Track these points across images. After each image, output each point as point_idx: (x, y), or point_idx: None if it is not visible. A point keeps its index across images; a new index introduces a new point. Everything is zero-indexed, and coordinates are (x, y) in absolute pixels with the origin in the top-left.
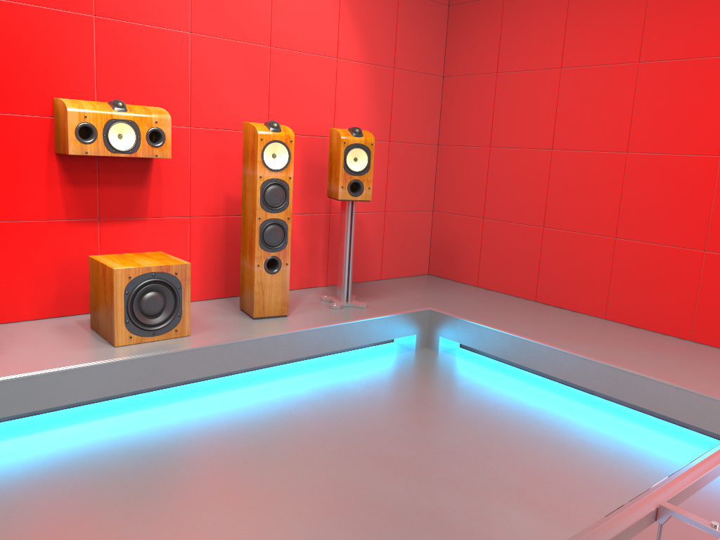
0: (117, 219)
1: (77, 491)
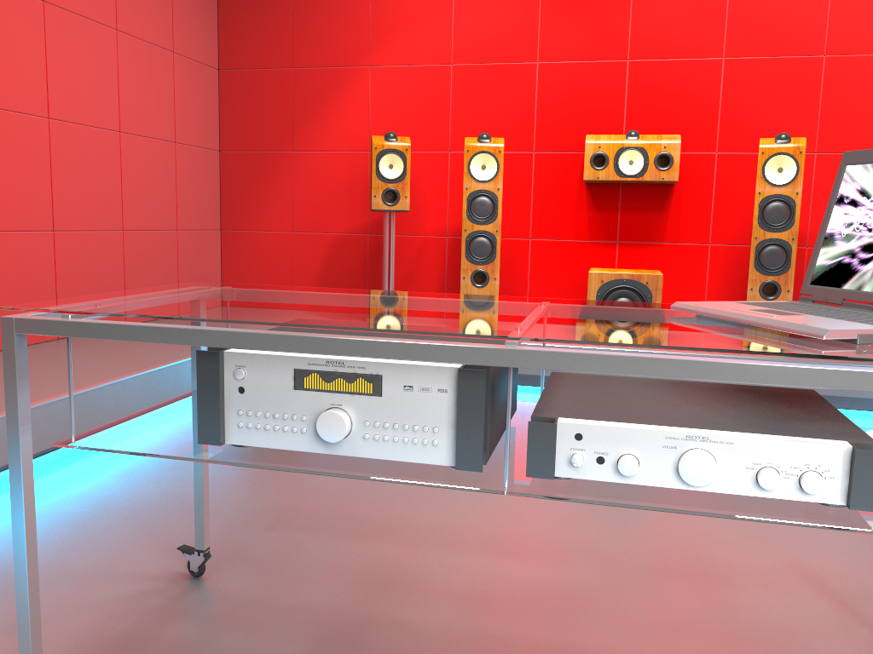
0: (633, 243)
1: None
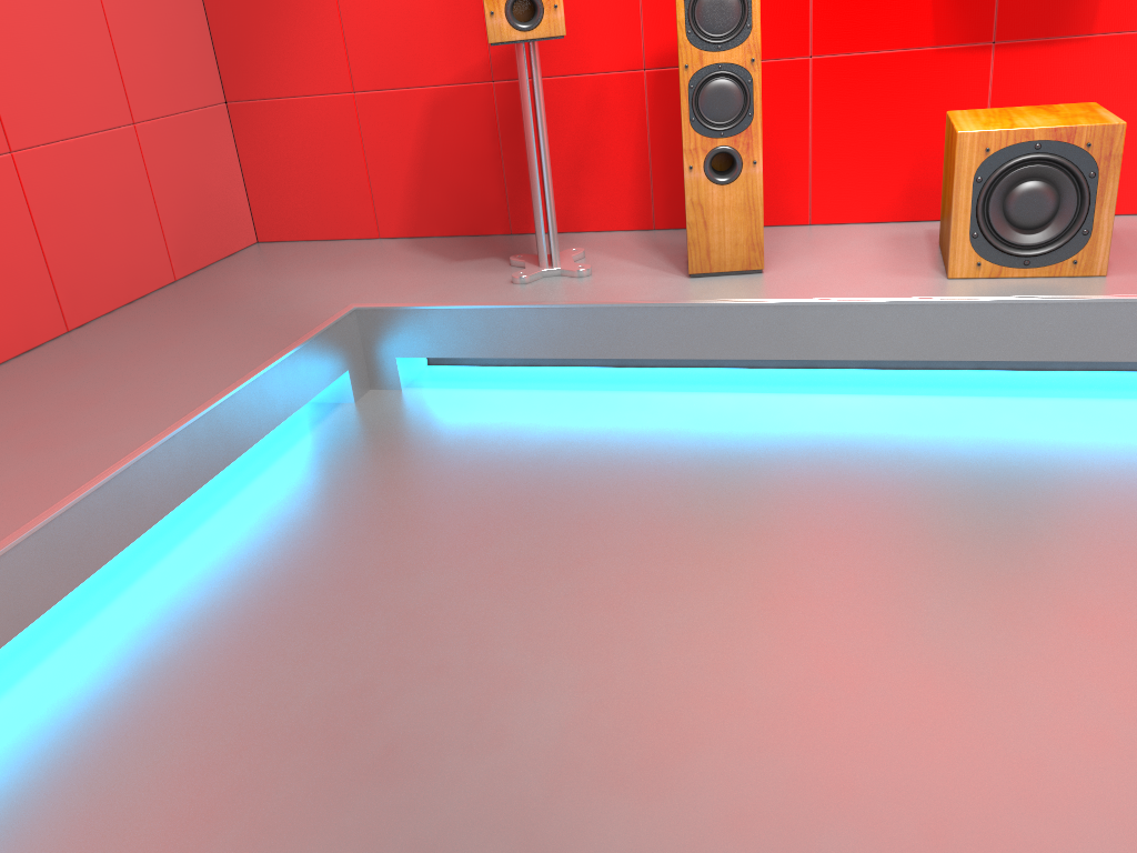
0: (1028, 42)
1: (781, 491)
